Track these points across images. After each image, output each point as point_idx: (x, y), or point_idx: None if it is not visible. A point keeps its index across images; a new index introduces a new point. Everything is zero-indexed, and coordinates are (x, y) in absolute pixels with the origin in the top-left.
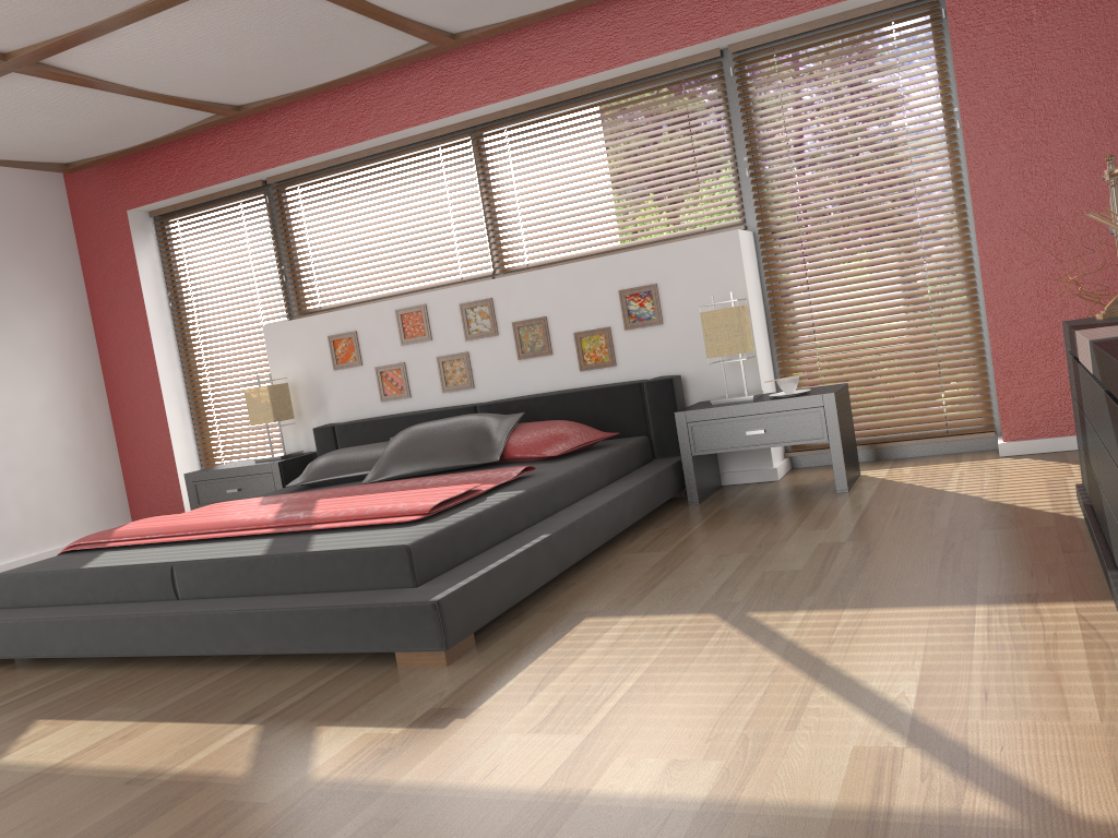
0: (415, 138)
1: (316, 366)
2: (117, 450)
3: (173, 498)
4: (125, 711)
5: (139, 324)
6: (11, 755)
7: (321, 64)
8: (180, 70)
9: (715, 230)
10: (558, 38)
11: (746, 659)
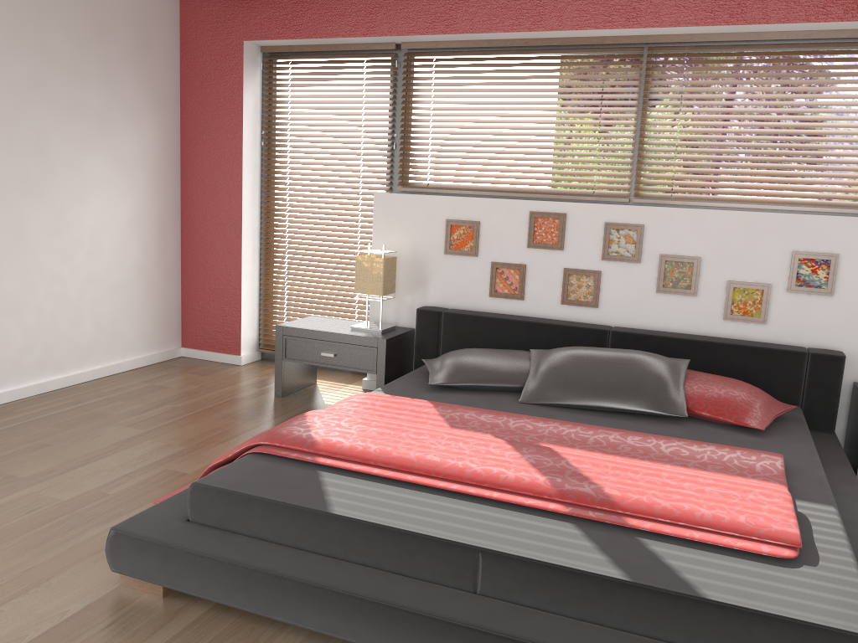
0: (582, 39)
1: (424, 245)
2: (180, 272)
3: (230, 331)
4: None
5: (231, 157)
6: None
7: None
8: None
9: None
10: None
11: None
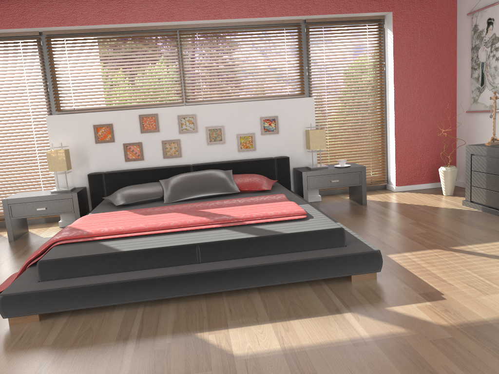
0: (146, 27)
1: (82, 140)
2: None
3: None
4: (247, 320)
5: None
6: (235, 351)
7: None
8: None
9: (291, 95)
10: None
11: (493, 262)
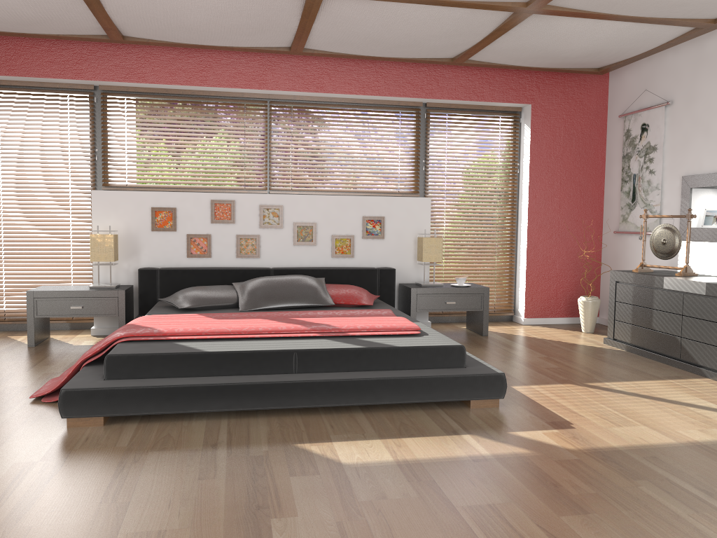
0: (230, 93)
1: (135, 225)
2: None
3: None
4: (353, 436)
5: None
6: (343, 460)
7: (230, 39)
8: (164, 14)
9: (402, 193)
10: (346, 69)
11: (631, 399)
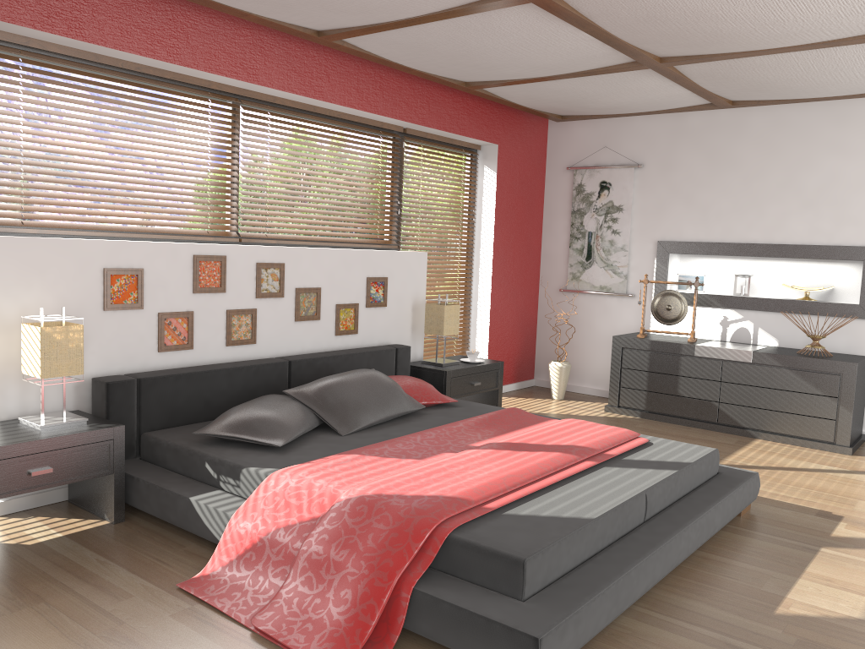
0: (192, 79)
1: (76, 302)
2: None
3: None
4: (775, 582)
5: None
6: (851, 614)
7: (291, 8)
8: None
9: (378, 244)
10: (345, 71)
11: (783, 473)
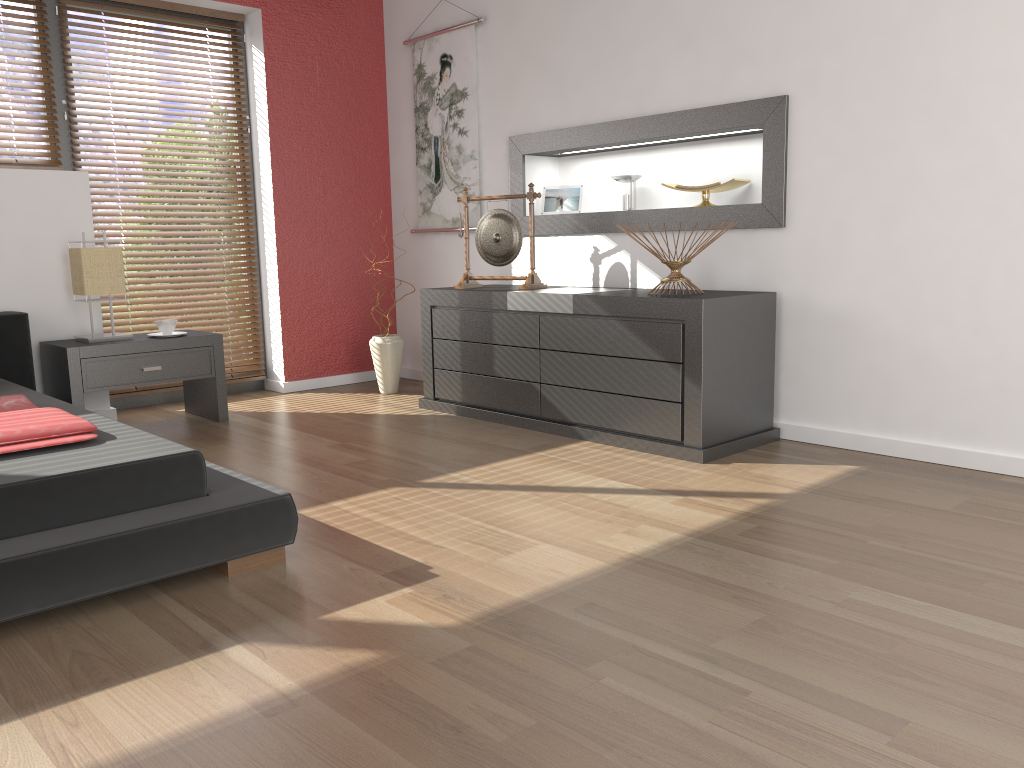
0: None
1: None
2: None
3: None
4: None
5: None
6: None
7: None
8: None
9: (26, 165)
10: None
11: (502, 496)
